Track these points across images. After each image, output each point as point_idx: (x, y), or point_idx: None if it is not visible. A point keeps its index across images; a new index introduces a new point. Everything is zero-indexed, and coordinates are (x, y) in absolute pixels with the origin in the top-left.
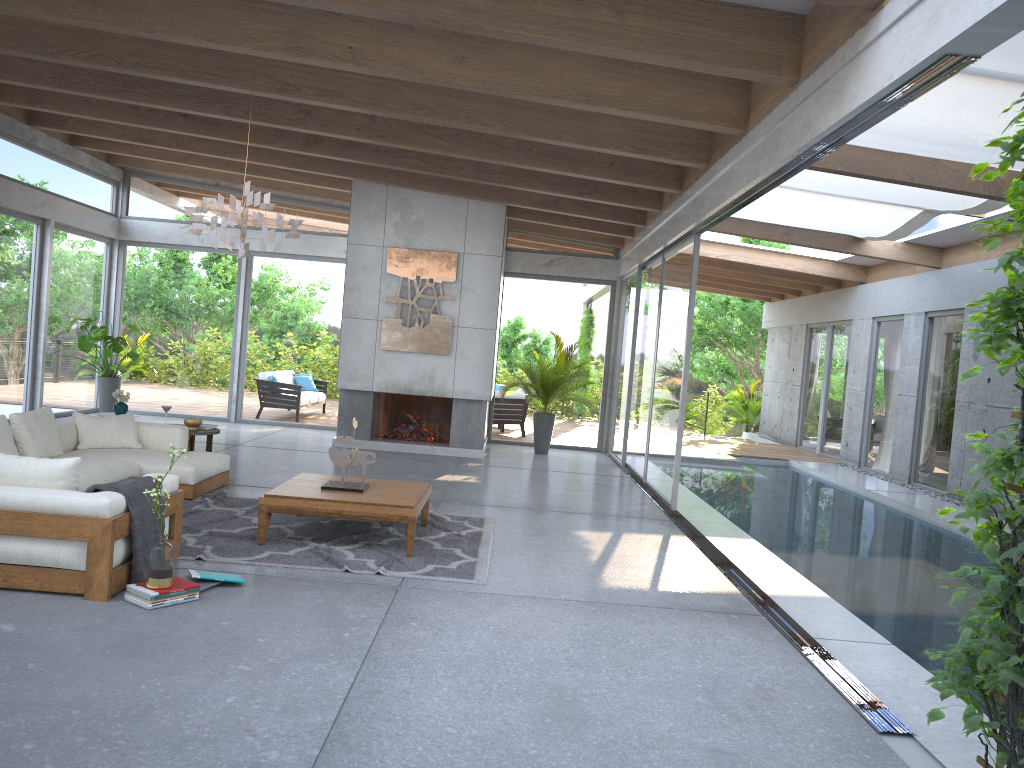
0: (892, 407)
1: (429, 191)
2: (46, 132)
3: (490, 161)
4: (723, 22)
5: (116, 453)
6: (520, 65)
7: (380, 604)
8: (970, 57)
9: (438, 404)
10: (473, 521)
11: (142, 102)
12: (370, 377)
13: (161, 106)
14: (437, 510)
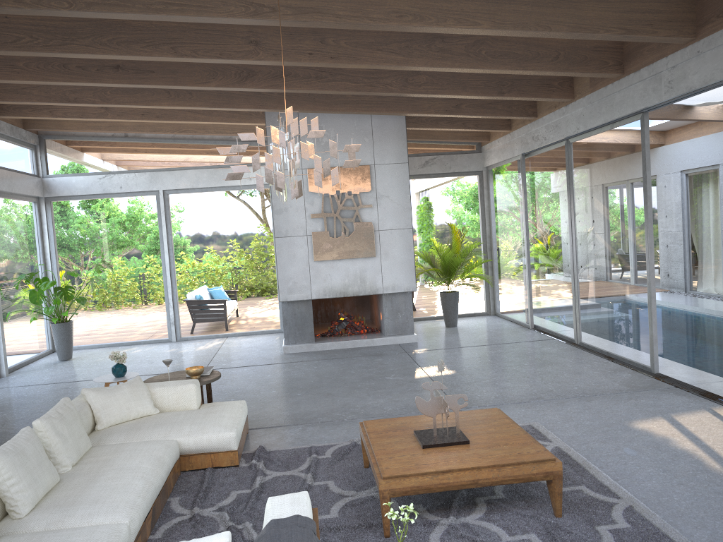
0: (716, 241)
1: (342, 112)
2: None
3: (441, 69)
4: None
5: (142, 428)
6: None
7: None
8: None
9: (350, 297)
10: (529, 432)
11: (85, 53)
12: (308, 287)
13: (105, 55)
14: None
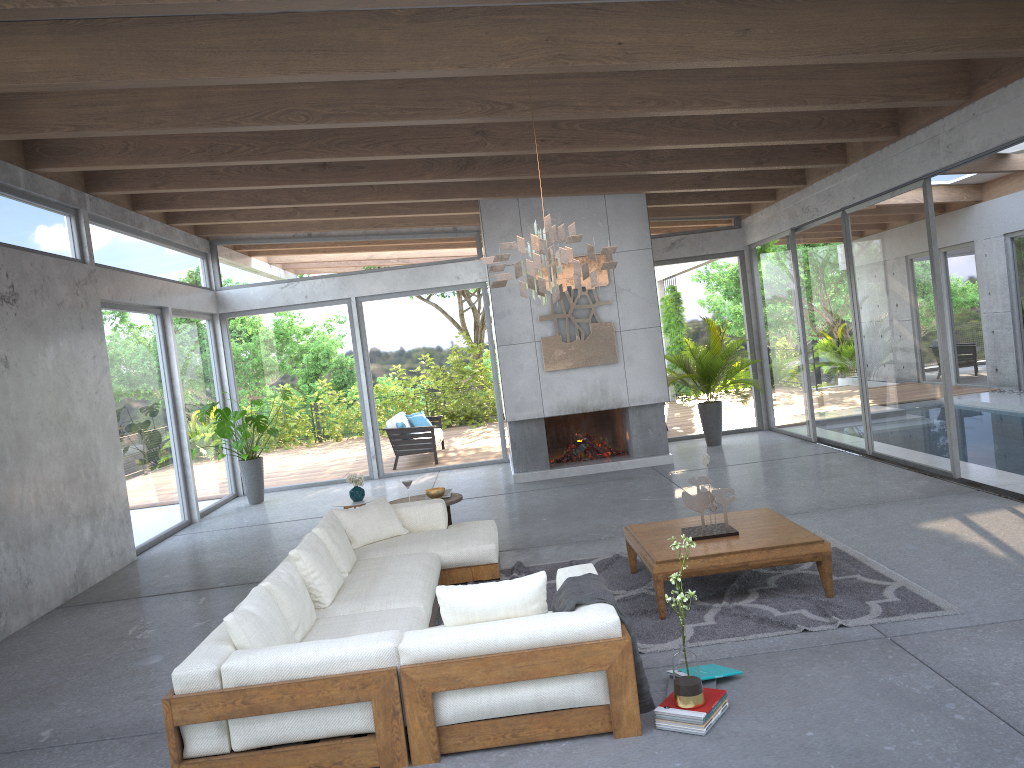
0: None
1: (572, 195)
2: (147, 215)
3: (687, 146)
4: None
5: (399, 545)
6: (811, 25)
7: (914, 666)
8: None
9: (586, 416)
10: None
11: (303, 158)
12: (539, 403)
13: (324, 158)
14: None
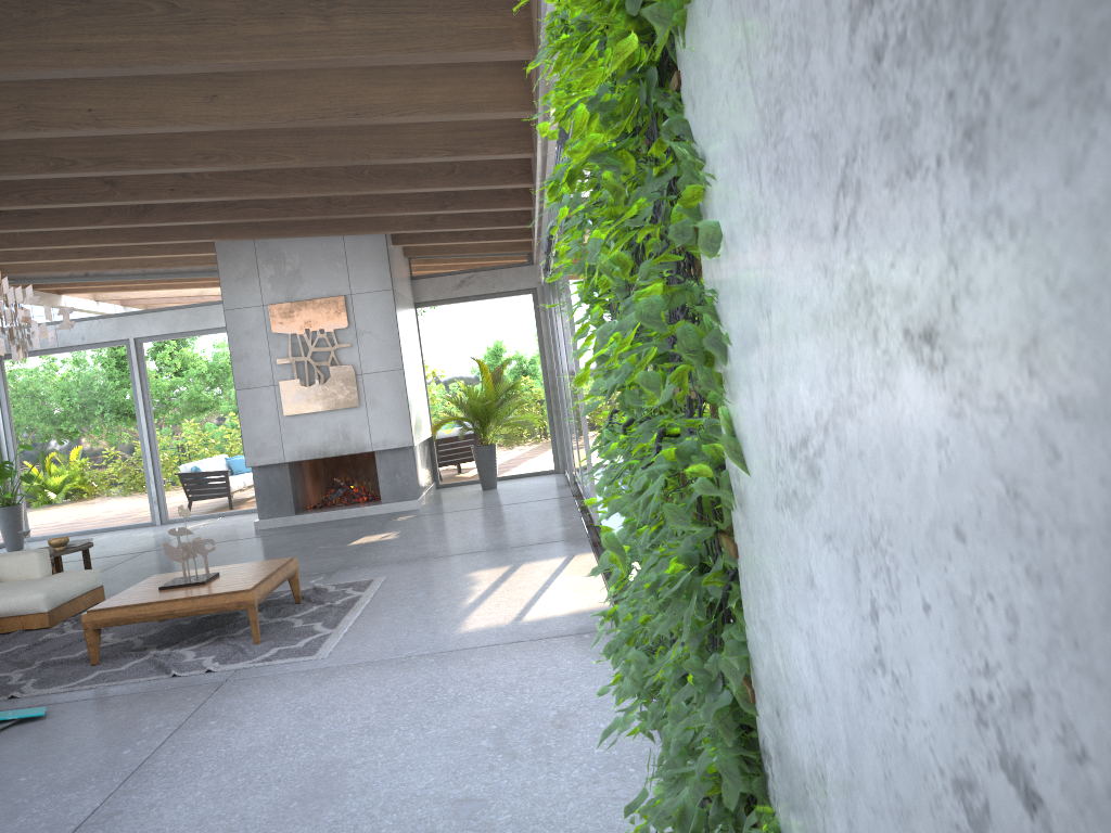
0: None
1: (294, 236)
2: None
3: (322, 194)
4: (440, 5)
5: None
6: (277, 91)
7: (189, 707)
8: None
9: (375, 459)
10: (359, 586)
11: None
12: (280, 448)
13: None
14: (327, 581)
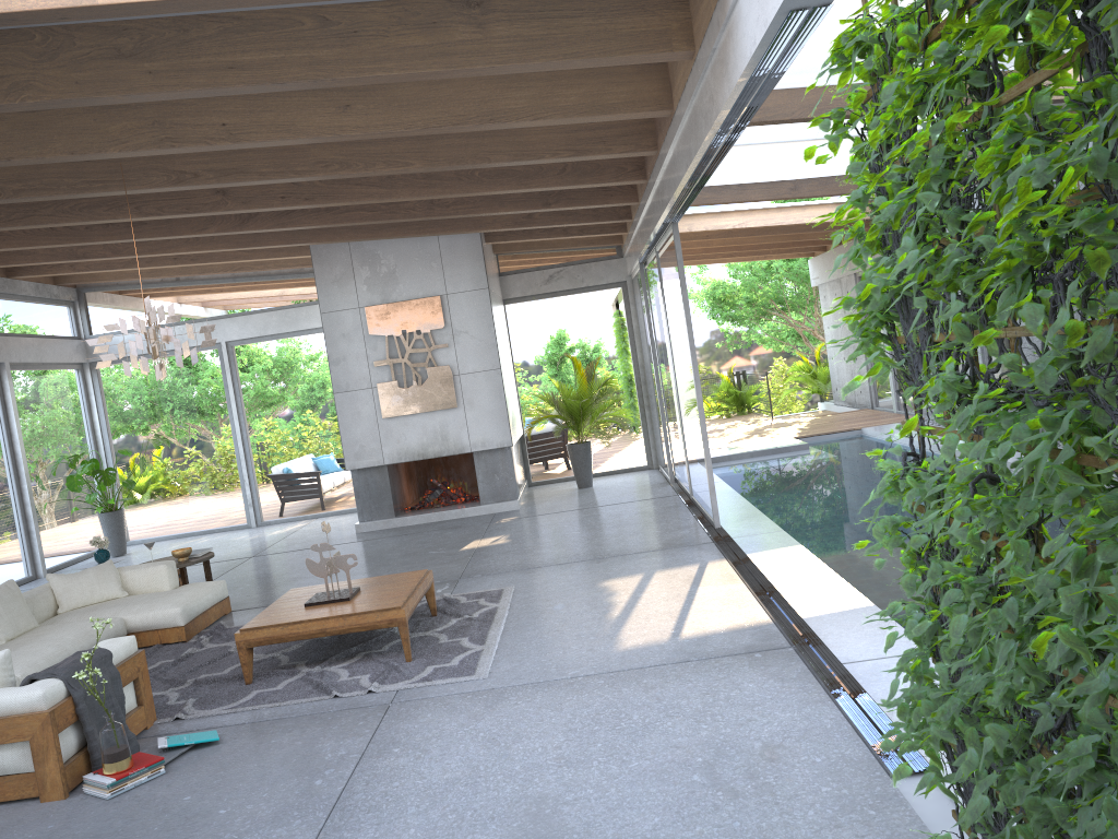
0: None
1: (391, 238)
2: None
3: (432, 197)
4: (596, 8)
5: (98, 609)
6: (410, 99)
7: (364, 732)
8: (819, 7)
9: (466, 458)
10: (490, 596)
11: (48, 224)
12: (379, 450)
13: (69, 223)
14: (454, 590)
